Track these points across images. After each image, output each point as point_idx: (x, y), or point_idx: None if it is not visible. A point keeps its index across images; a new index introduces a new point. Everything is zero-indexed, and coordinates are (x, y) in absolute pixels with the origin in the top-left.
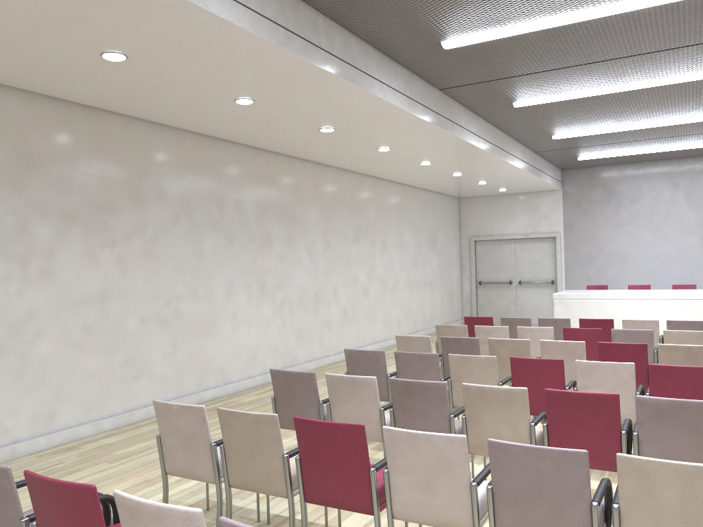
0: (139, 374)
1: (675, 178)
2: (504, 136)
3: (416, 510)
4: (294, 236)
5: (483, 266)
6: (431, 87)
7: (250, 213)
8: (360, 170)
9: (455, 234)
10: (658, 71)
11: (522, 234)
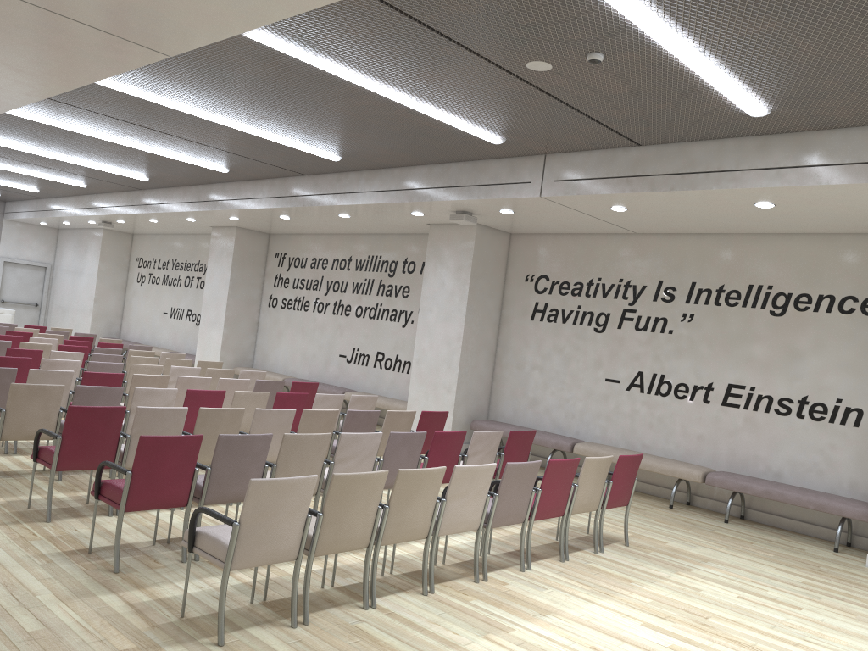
0: None
1: None
2: None
3: None
4: None
5: None
6: None
7: None
8: None
9: None
10: (24, 168)
11: None
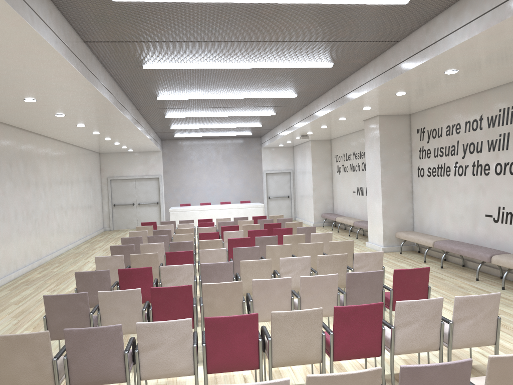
0: None
1: (218, 148)
2: (149, 126)
3: None
4: (38, 181)
5: (116, 195)
6: (135, 108)
7: (21, 168)
8: (64, 140)
9: (99, 175)
10: (231, 111)
11: (139, 176)
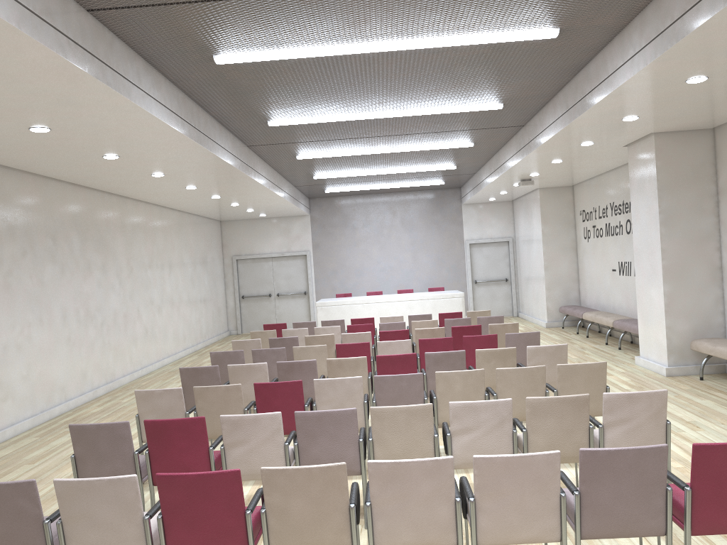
0: (5, 396)
1: (393, 207)
2: (279, 176)
3: None
4: (107, 263)
5: (245, 282)
6: (243, 145)
7: (76, 244)
8: (154, 201)
9: (219, 254)
10: (398, 144)
11: (278, 253)
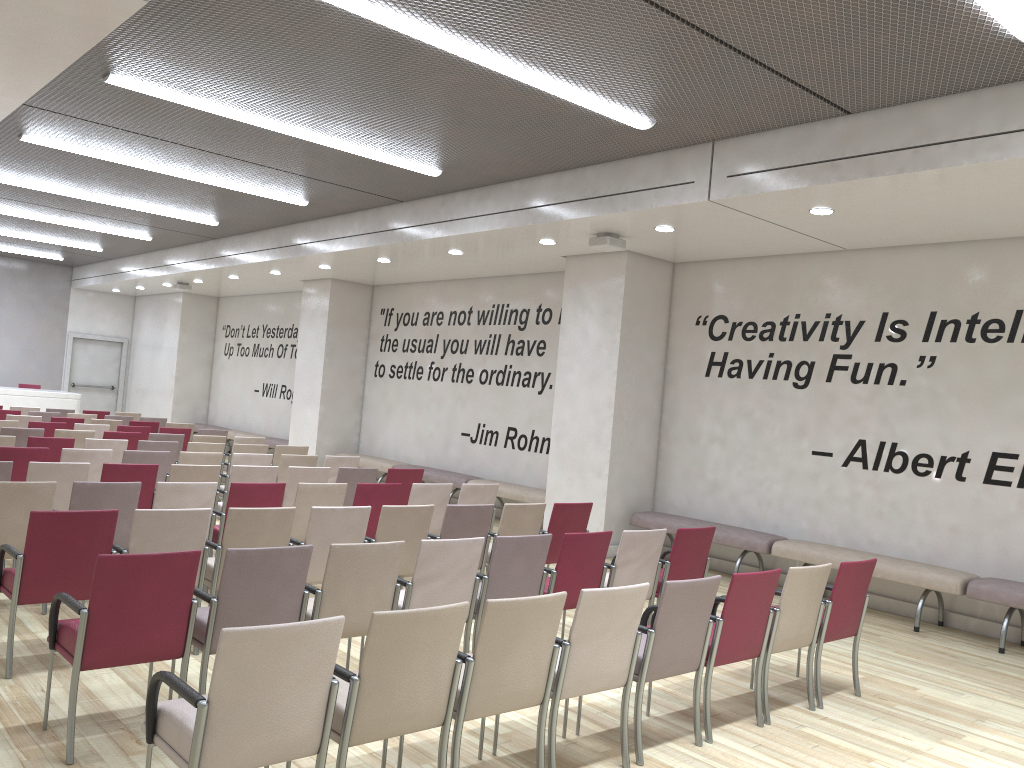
0: None
1: None
2: None
3: None
4: None
5: None
6: None
7: None
8: None
9: None
10: (75, 219)
11: None
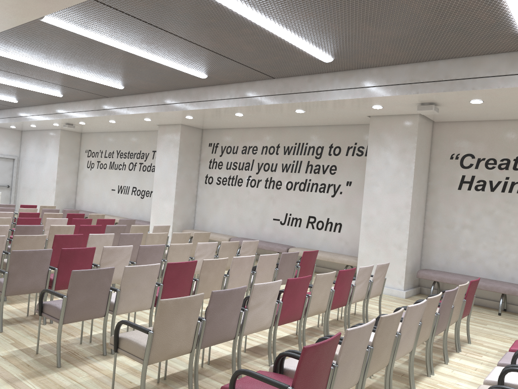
0: None
1: None
2: None
3: (93, 261)
4: None
5: None
6: None
7: None
8: None
9: None
10: (18, 81)
11: None
